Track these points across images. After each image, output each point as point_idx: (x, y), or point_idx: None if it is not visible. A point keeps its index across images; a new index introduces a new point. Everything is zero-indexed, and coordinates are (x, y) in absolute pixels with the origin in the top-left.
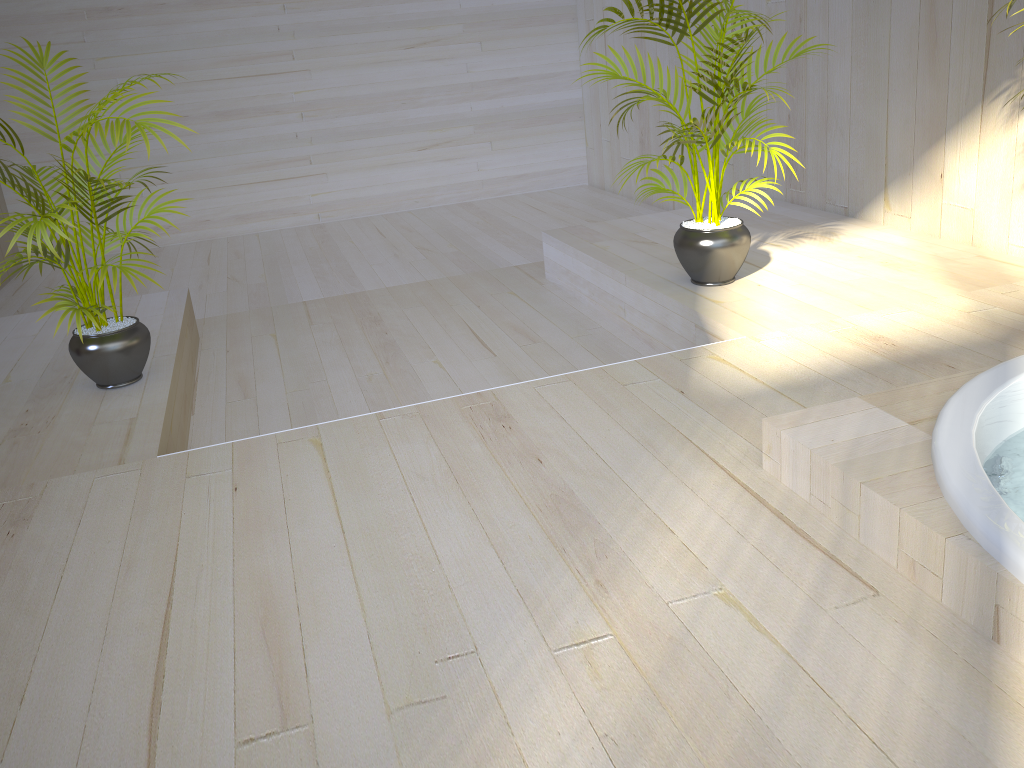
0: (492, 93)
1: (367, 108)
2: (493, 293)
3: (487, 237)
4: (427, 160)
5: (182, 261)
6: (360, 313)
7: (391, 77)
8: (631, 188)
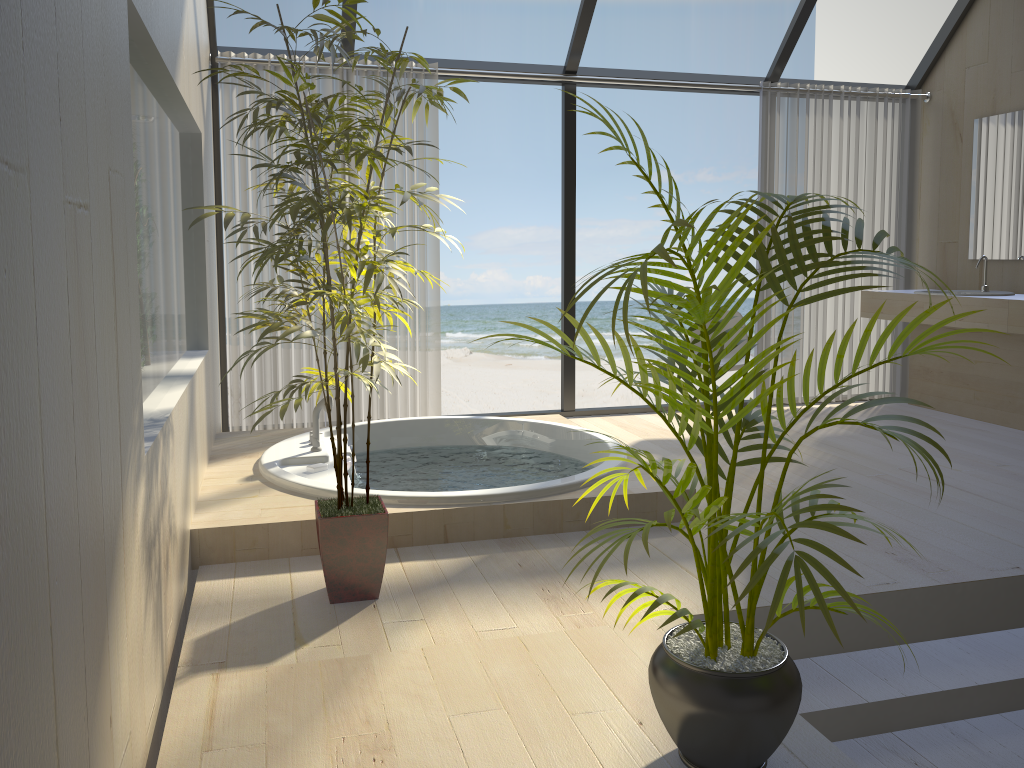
0: None
1: None
2: None
3: None
4: None
5: None
6: None
7: None
8: None
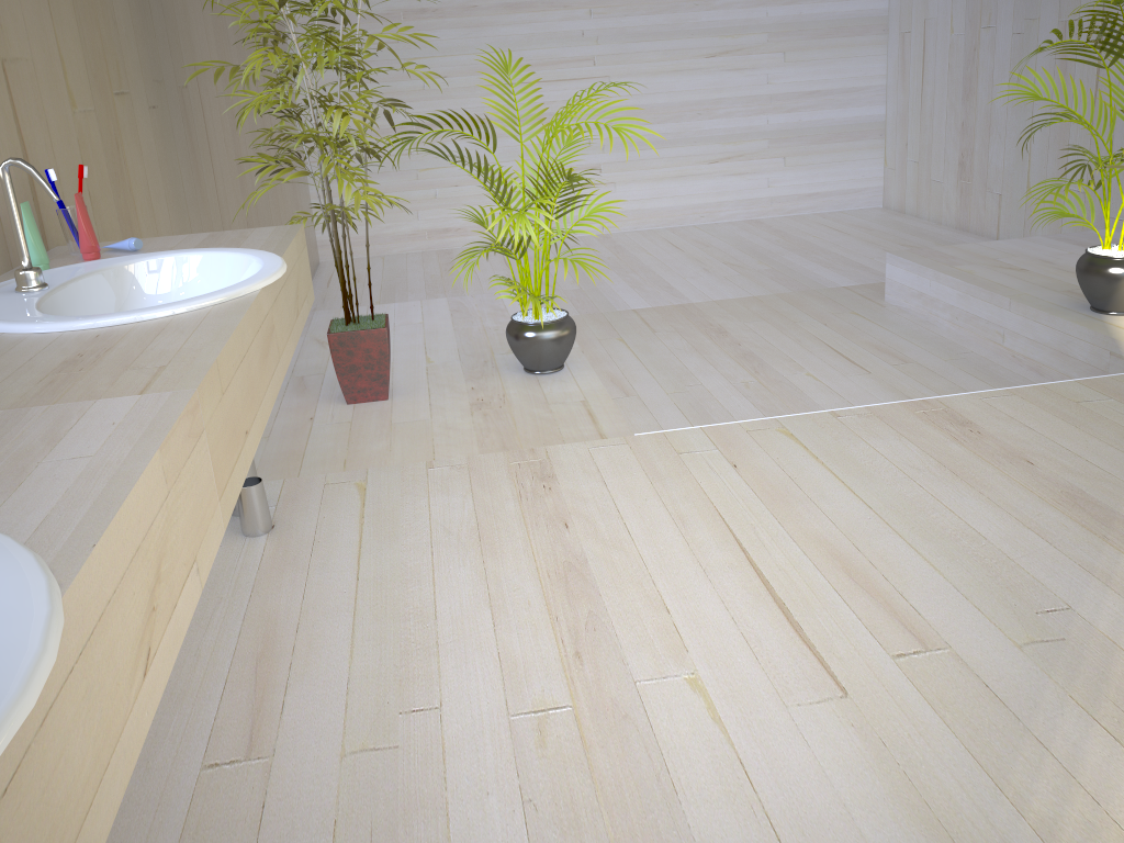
0: (791, 106)
1: (662, 117)
2: (834, 312)
3: (796, 256)
4: (717, 174)
5: (479, 264)
6: (700, 324)
7: (689, 86)
8: (941, 213)
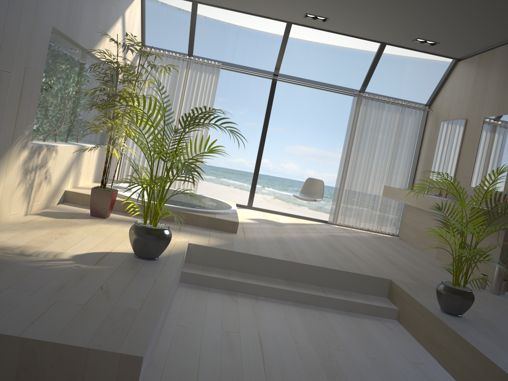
0: None
1: None
2: None
3: None
4: None
5: None
6: None
7: None
8: None
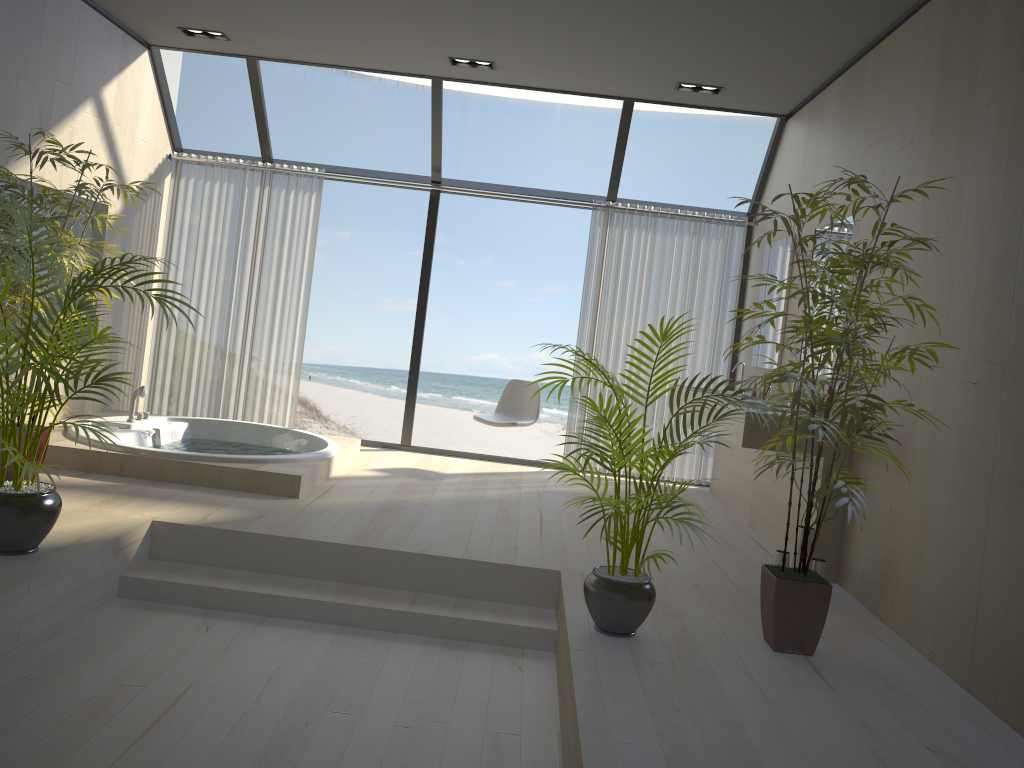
0: None
1: None
2: None
3: None
4: None
5: None
6: None
7: None
8: None
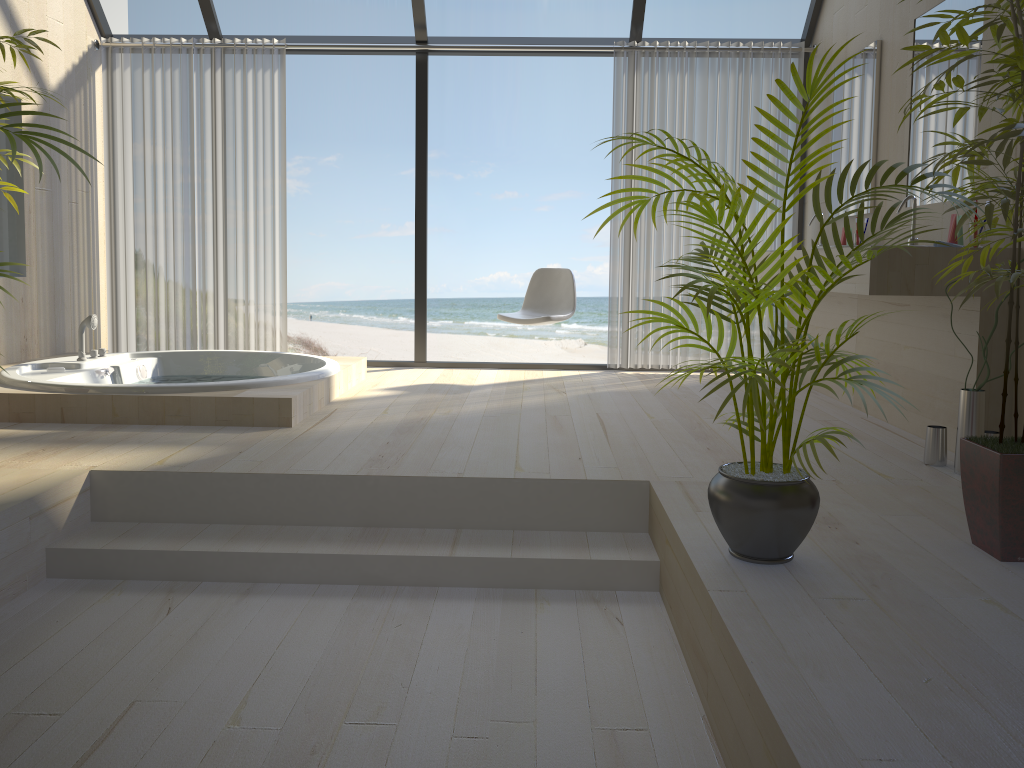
0: None
1: None
2: None
3: None
4: None
5: None
6: None
7: None
8: None
